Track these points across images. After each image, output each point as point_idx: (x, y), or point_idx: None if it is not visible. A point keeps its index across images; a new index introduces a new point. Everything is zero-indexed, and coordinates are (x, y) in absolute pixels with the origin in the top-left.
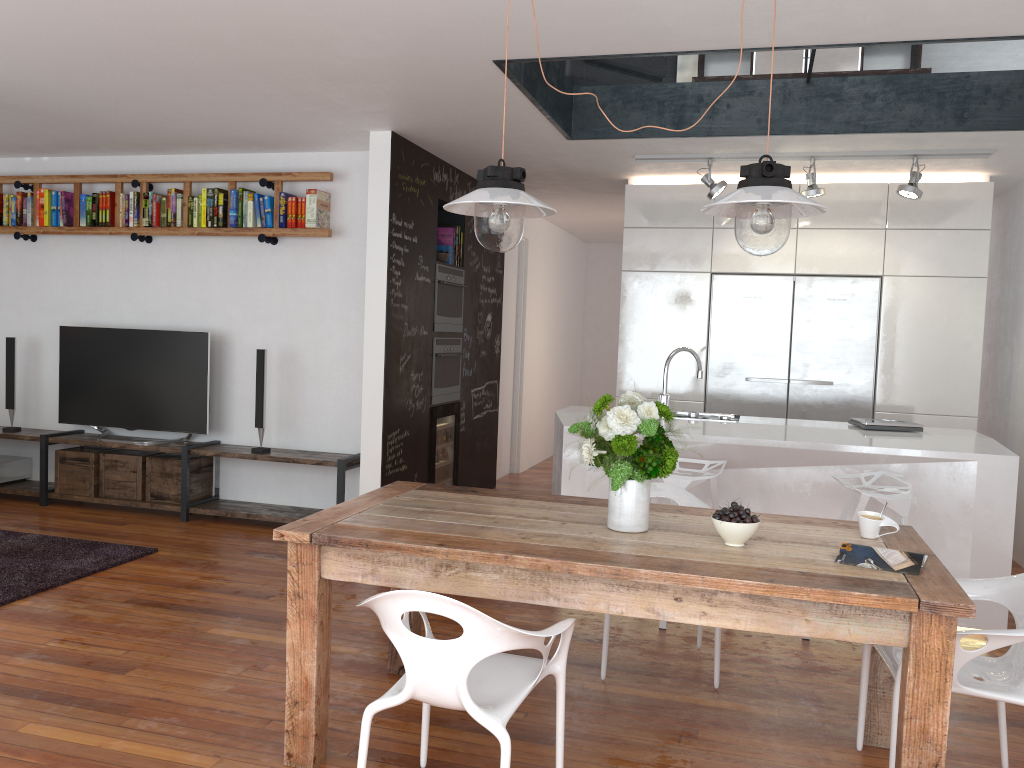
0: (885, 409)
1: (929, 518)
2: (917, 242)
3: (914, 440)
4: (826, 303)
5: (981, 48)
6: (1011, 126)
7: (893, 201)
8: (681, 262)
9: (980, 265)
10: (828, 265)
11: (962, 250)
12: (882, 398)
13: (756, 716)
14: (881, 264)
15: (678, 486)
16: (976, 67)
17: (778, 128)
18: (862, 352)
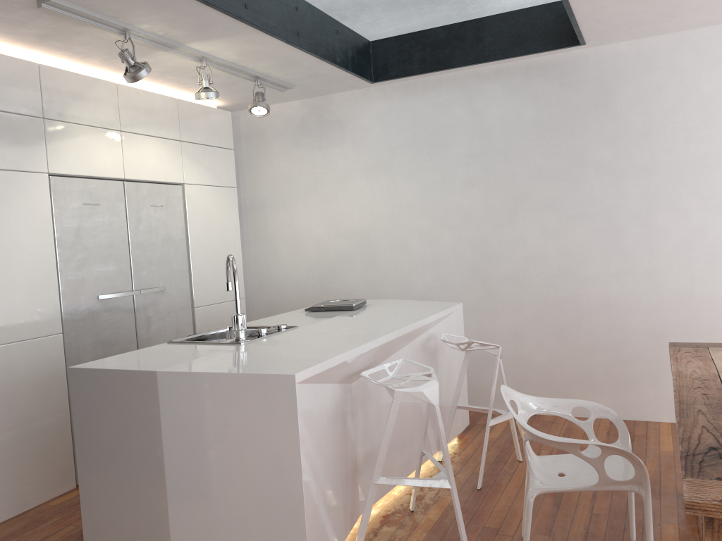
0: (200, 304)
1: (447, 361)
2: (200, 155)
3: (403, 308)
4: (151, 209)
5: (388, 6)
6: (354, 71)
7: (182, 116)
8: (14, 158)
9: (232, 177)
10: (149, 171)
11: (223, 164)
12: (197, 295)
13: (686, 533)
14: (182, 173)
15: (434, 394)
16: (347, 18)
17: (259, 21)
18: (179, 255)
